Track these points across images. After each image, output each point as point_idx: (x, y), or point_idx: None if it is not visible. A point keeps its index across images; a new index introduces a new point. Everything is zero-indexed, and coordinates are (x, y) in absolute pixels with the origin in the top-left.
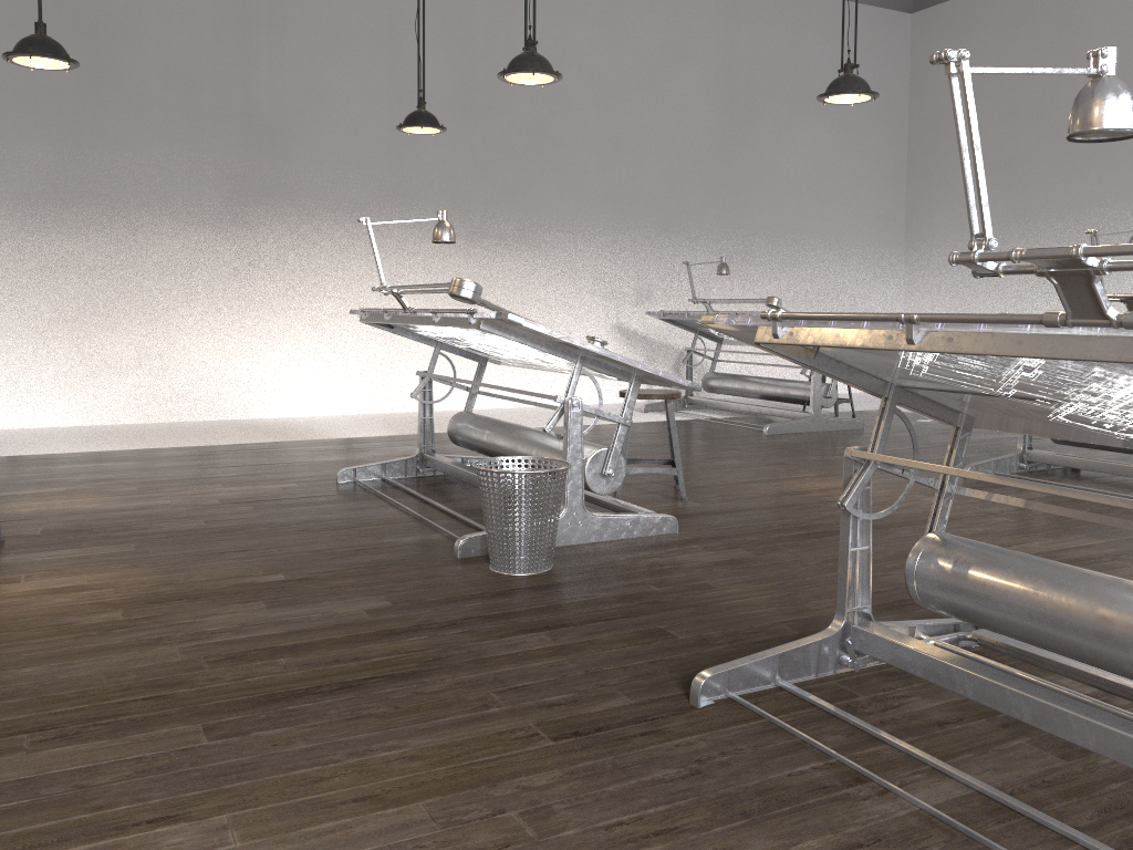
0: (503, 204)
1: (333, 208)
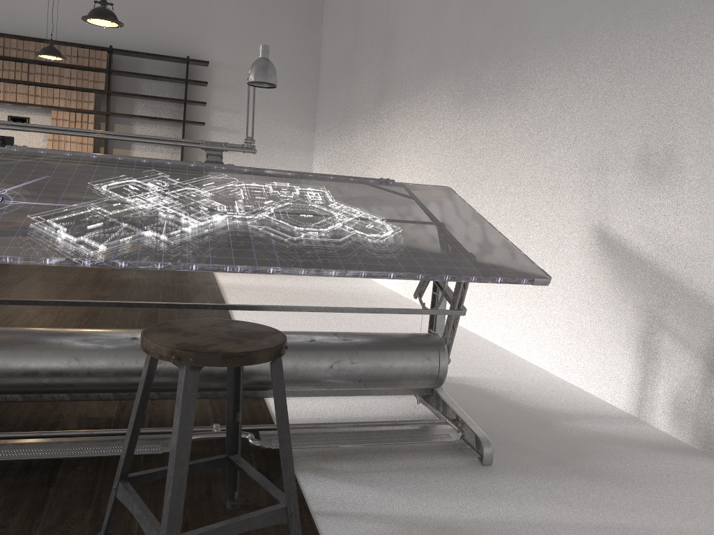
0: (493, 42)
1: (405, 93)
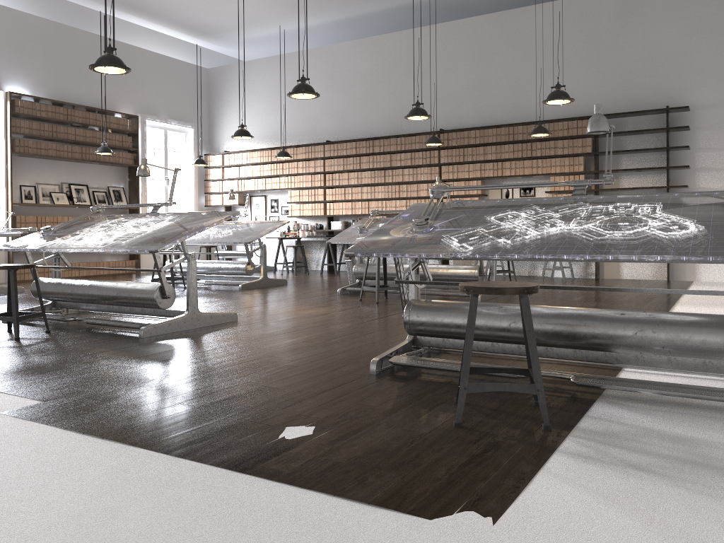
0: None
1: None
